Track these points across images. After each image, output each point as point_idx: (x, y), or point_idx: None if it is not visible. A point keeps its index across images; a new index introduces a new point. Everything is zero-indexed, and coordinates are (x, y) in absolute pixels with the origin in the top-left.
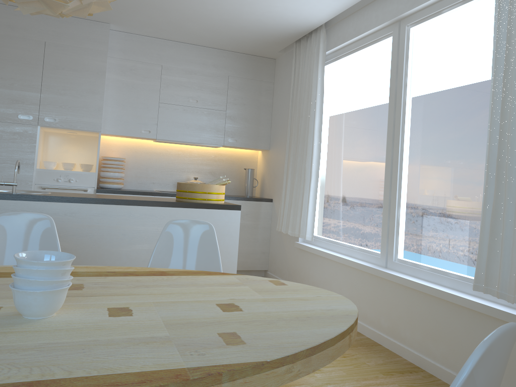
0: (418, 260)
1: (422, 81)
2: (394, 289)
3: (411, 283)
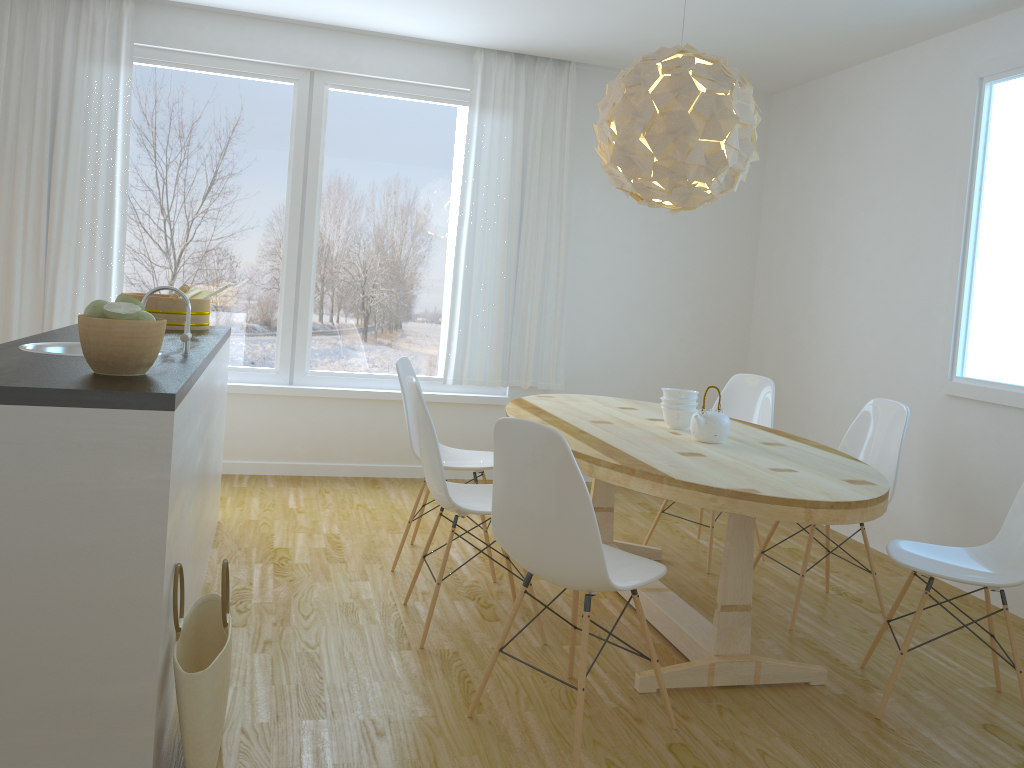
0: (342, 369)
1: (348, 162)
2: (320, 407)
3: (360, 393)
